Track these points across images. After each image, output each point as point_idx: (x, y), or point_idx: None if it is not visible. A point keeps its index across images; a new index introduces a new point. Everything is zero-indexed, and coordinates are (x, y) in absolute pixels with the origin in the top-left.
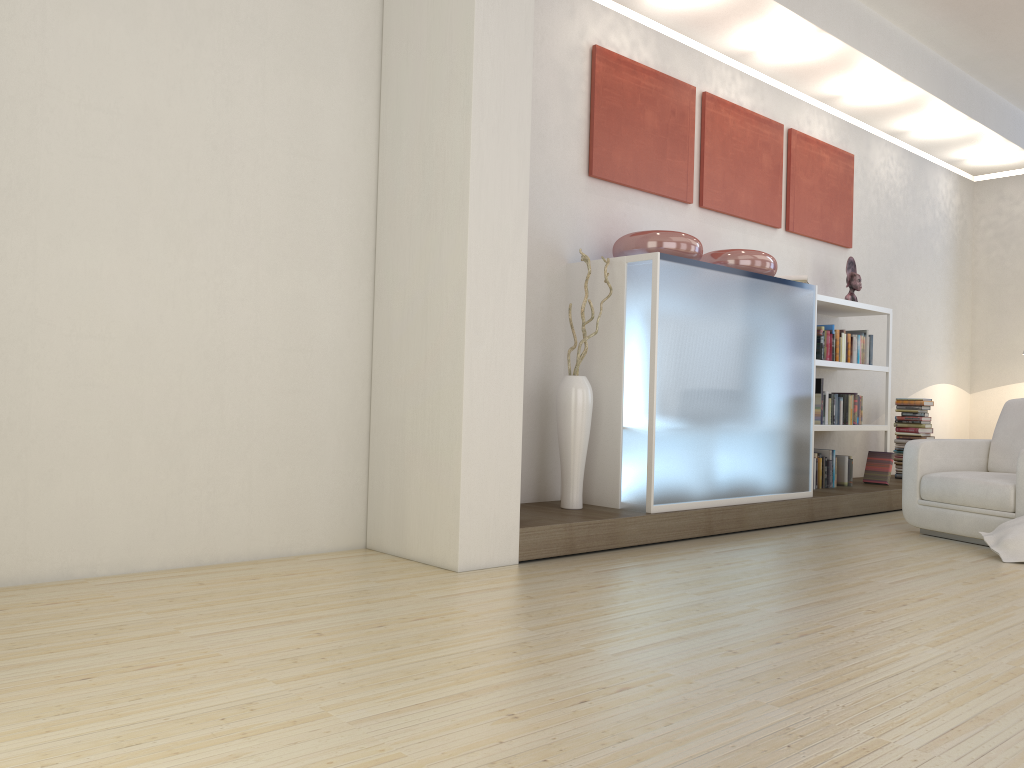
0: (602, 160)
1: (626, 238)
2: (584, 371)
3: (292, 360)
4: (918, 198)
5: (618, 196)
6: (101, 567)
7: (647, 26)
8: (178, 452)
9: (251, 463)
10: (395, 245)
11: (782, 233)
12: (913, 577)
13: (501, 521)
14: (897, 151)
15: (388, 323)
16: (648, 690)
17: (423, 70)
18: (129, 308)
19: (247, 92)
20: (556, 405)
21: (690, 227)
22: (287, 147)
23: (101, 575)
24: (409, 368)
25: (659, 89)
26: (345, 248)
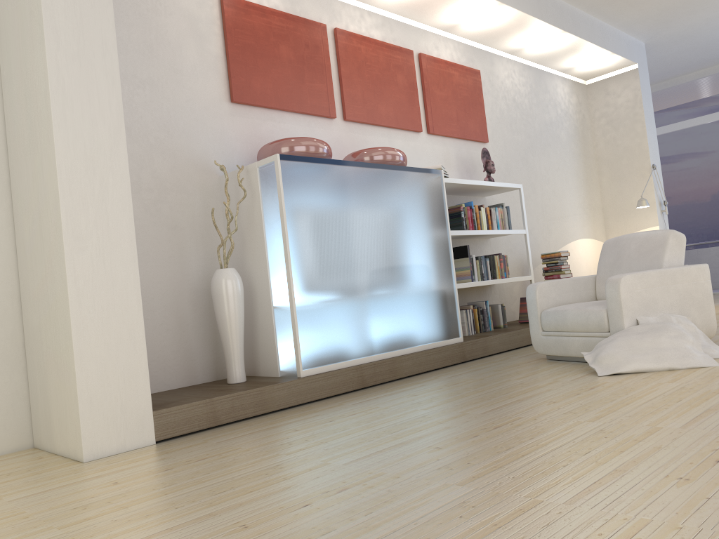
0: (242, 88)
1: (262, 148)
2: (241, 264)
3: None
4: (541, 100)
5: (264, 117)
6: None
7: None
8: None
9: None
10: (19, 174)
11: (425, 135)
12: (508, 403)
13: (130, 408)
14: (518, 66)
15: (23, 244)
16: None
17: (16, 15)
18: None
19: None
20: (212, 296)
21: (338, 137)
22: None
23: None
24: (38, 281)
25: (291, 27)
26: None
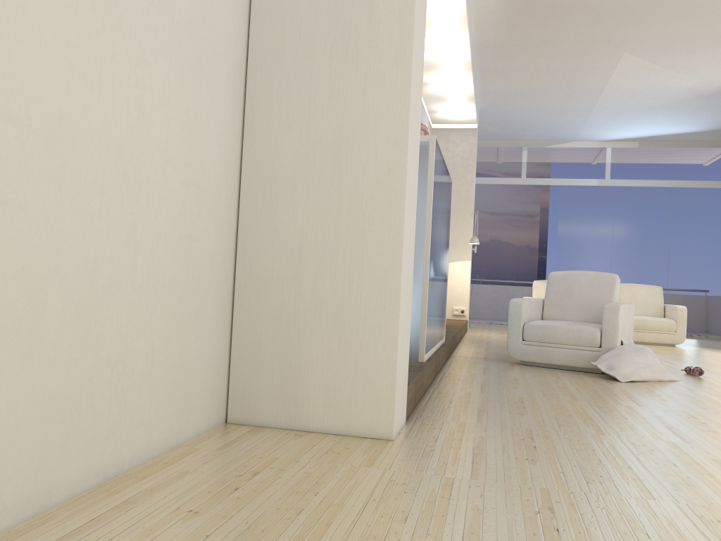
0: None
1: None
2: None
3: (189, 197)
4: None
5: None
6: (3, 515)
7: None
8: (94, 317)
9: (155, 329)
10: (283, 79)
11: None
12: (631, 399)
13: (404, 381)
14: None
15: (270, 166)
16: None
17: None
18: (53, 84)
19: None
20: None
21: None
22: None
23: (3, 529)
24: (309, 219)
25: None
26: (228, 71)
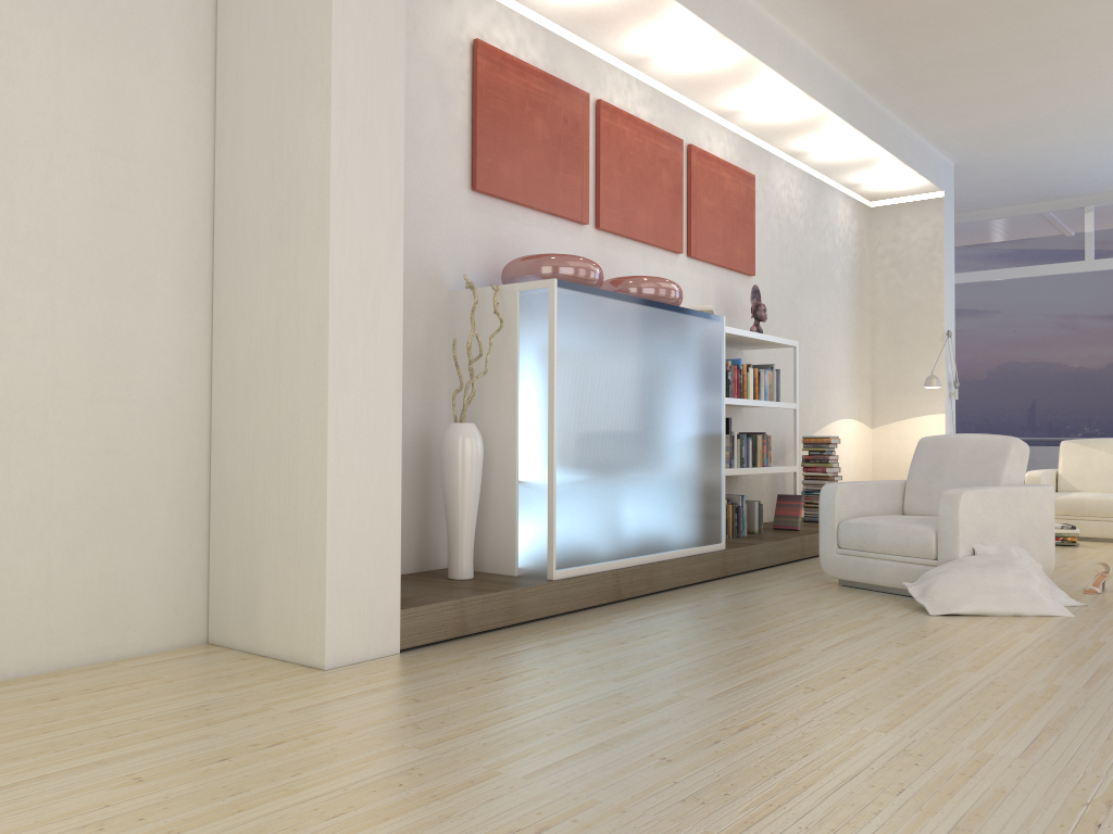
0: (487, 172)
1: (517, 262)
2: (472, 417)
3: (104, 413)
4: (818, 223)
5: (506, 214)
6: None
7: (535, 21)
8: None
9: (50, 546)
10: (238, 268)
11: (684, 259)
12: (844, 640)
13: (378, 603)
14: (797, 173)
15: (231, 364)
16: (573, 828)
17: (269, 54)
18: None
19: (35, 70)
20: (440, 458)
21: (587, 251)
22: (92, 143)
23: None
24: (259, 420)
25: (550, 94)
26: (173, 271)
